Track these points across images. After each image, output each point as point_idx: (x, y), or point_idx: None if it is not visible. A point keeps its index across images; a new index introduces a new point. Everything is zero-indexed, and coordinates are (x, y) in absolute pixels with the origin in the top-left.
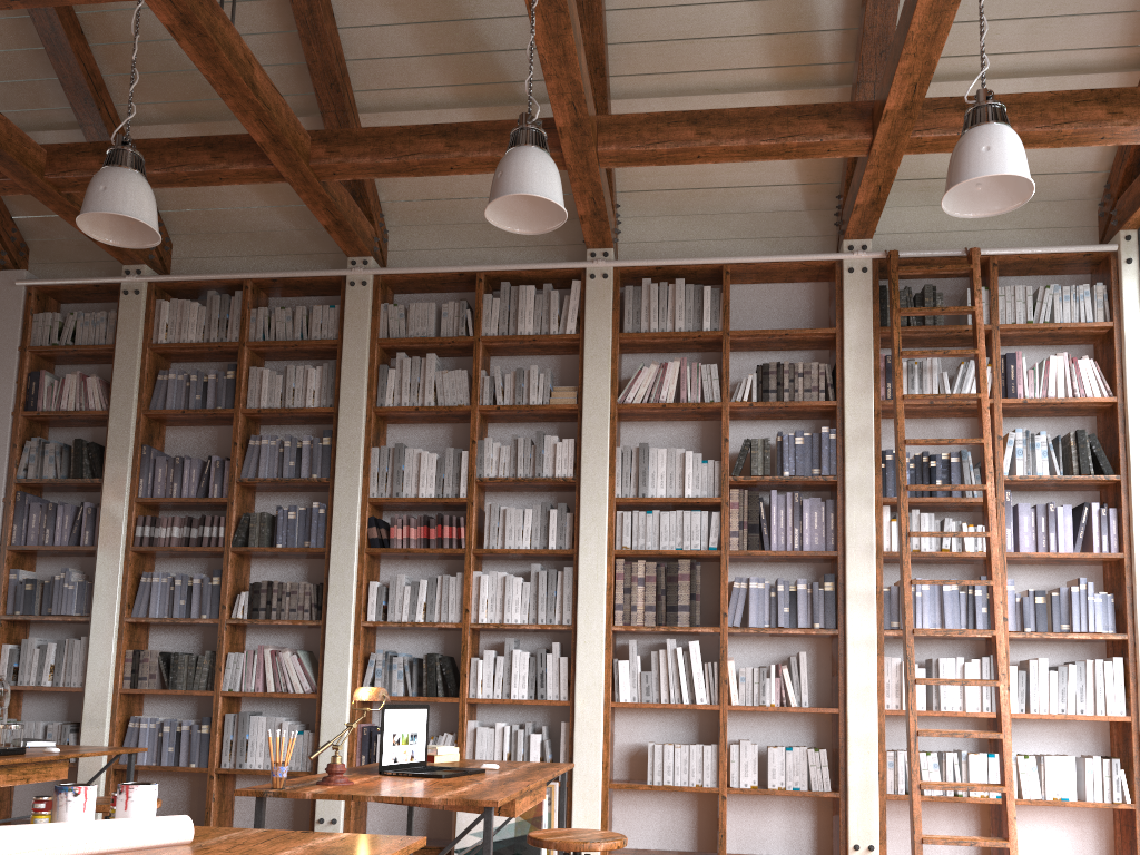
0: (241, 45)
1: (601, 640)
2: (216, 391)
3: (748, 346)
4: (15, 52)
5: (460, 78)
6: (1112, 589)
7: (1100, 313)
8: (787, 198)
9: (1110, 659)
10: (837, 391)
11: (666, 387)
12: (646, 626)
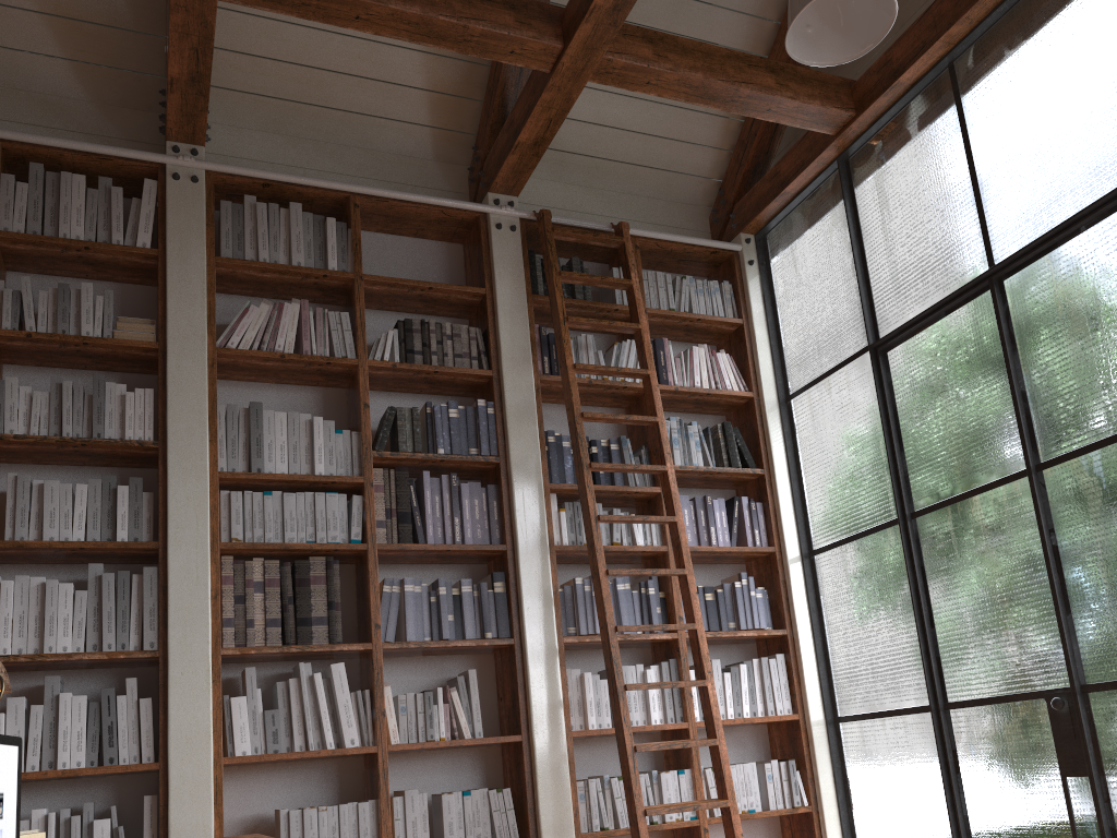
0: None
1: (207, 669)
2: None
3: (379, 302)
4: None
5: None
6: (761, 586)
7: (730, 310)
8: (415, 141)
9: (772, 657)
10: (493, 359)
11: (283, 334)
12: (271, 646)
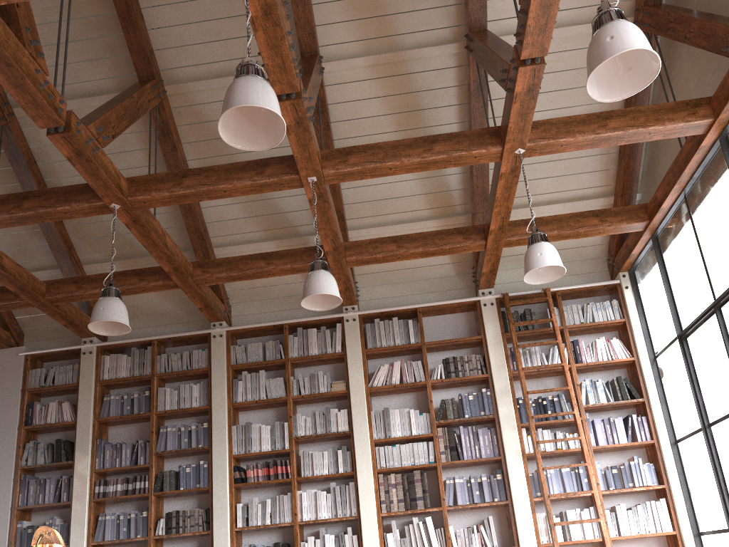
0: (160, 227)
1: (375, 522)
2: (139, 403)
3: (436, 349)
4: (22, 233)
5: (267, 226)
6: (652, 460)
7: (617, 314)
8: (446, 270)
9: (658, 500)
10: (487, 368)
11: (394, 376)
12: (400, 511)
